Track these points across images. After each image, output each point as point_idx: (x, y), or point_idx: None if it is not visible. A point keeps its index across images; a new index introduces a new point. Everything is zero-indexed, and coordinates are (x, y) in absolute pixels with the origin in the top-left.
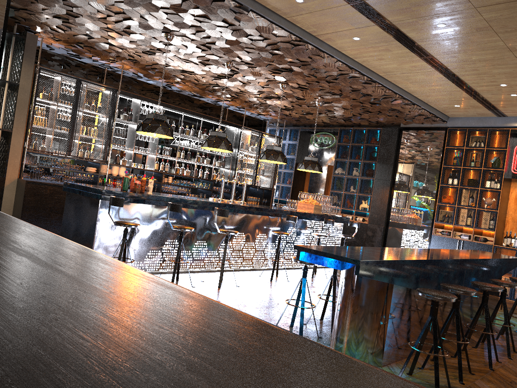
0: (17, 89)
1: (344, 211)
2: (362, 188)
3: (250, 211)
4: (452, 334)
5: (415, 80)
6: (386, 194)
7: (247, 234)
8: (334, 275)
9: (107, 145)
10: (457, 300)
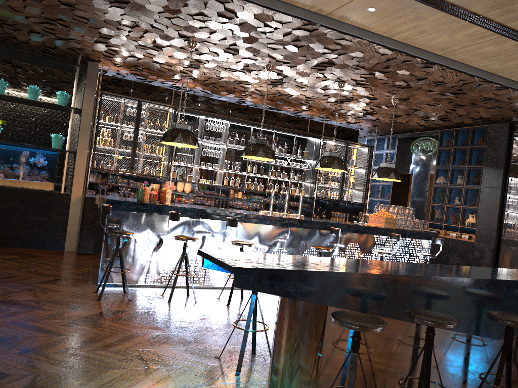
0: (81, 113)
1: (448, 227)
2: (468, 199)
3: (290, 224)
4: (486, 386)
5: (487, 53)
6: (496, 205)
7: (289, 249)
8: None
9: (169, 161)
10: (428, 334)
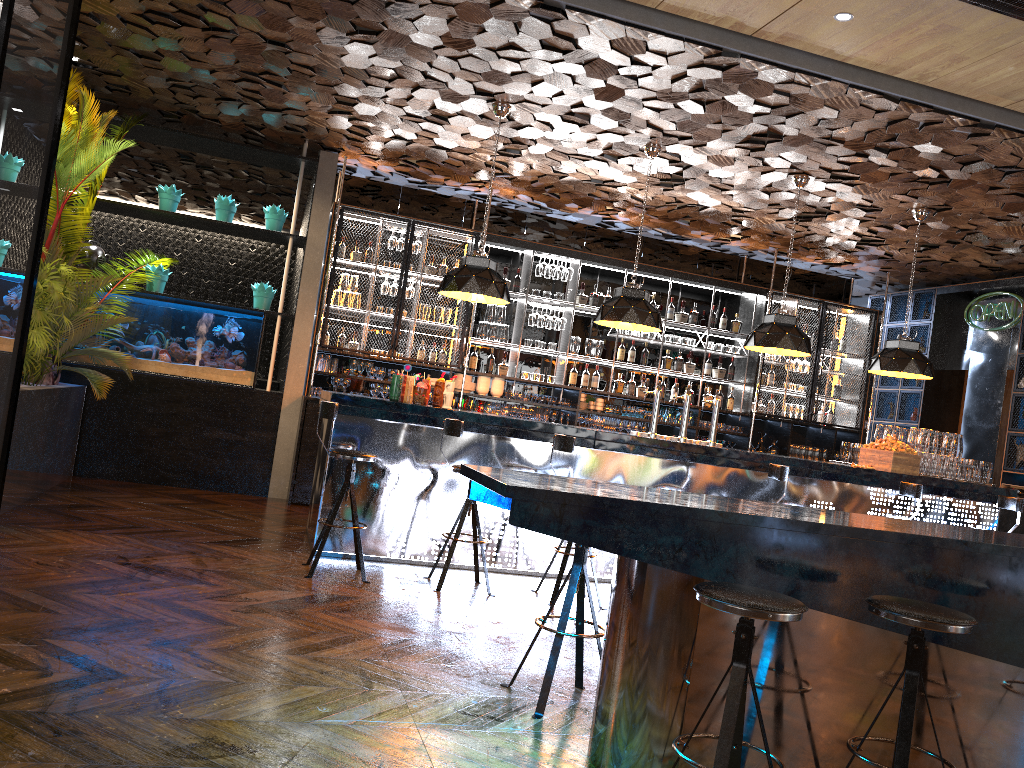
0: (304, 245)
1: None
2: None
3: (686, 455)
4: None
5: None
6: None
7: None
8: None
9: (464, 336)
10: (911, 647)
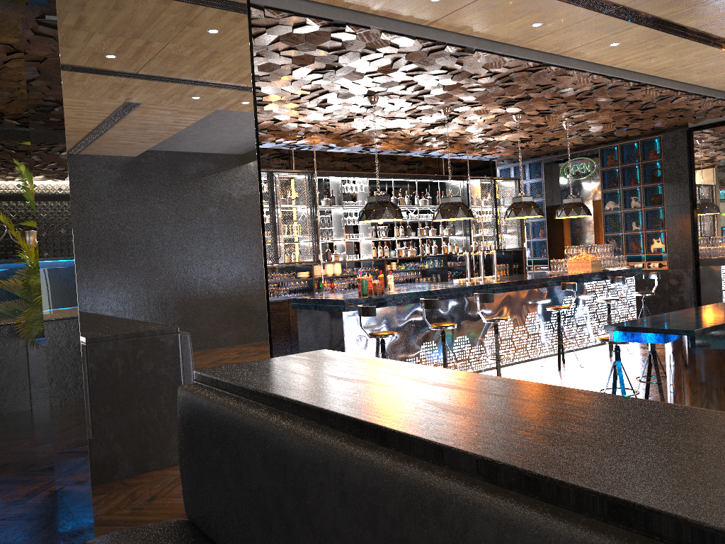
0: None
1: (629, 258)
2: (649, 223)
3: (513, 288)
4: None
5: (702, 69)
6: (687, 224)
7: (513, 316)
8: (652, 350)
9: (315, 241)
10: None
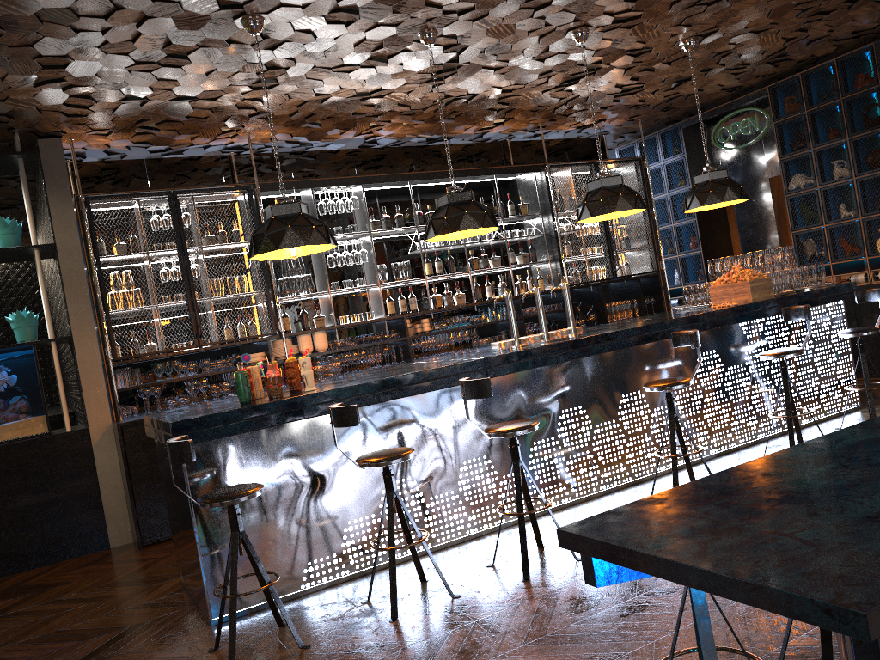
0: (56, 253)
1: (841, 267)
2: (869, 201)
3: (579, 352)
4: None
5: None
6: None
7: (590, 405)
8: None
9: (270, 300)
10: None
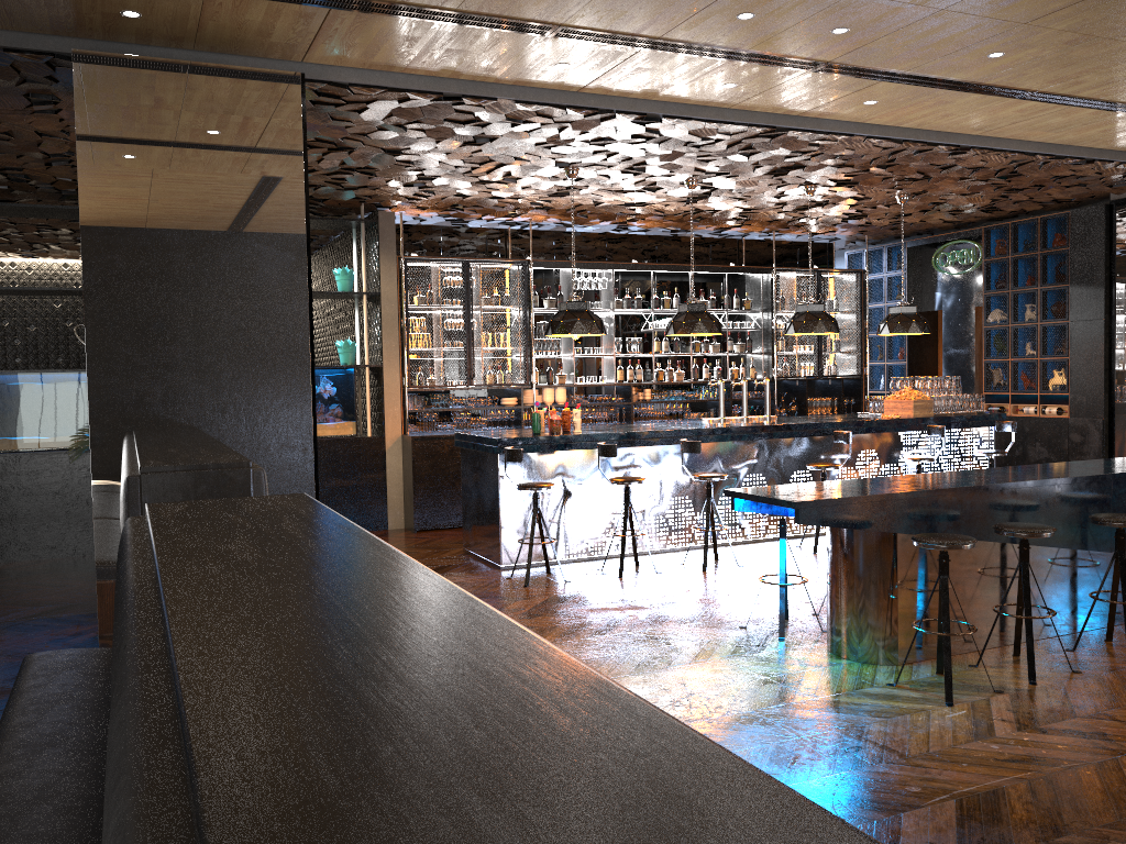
0: (379, 300)
1: (1020, 398)
2: (1049, 345)
3: (765, 435)
4: (1103, 614)
5: (1051, 125)
6: (1098, 349)
7: (768, 474)
8: None
9: (527, 356)
10: (1022, 549)
